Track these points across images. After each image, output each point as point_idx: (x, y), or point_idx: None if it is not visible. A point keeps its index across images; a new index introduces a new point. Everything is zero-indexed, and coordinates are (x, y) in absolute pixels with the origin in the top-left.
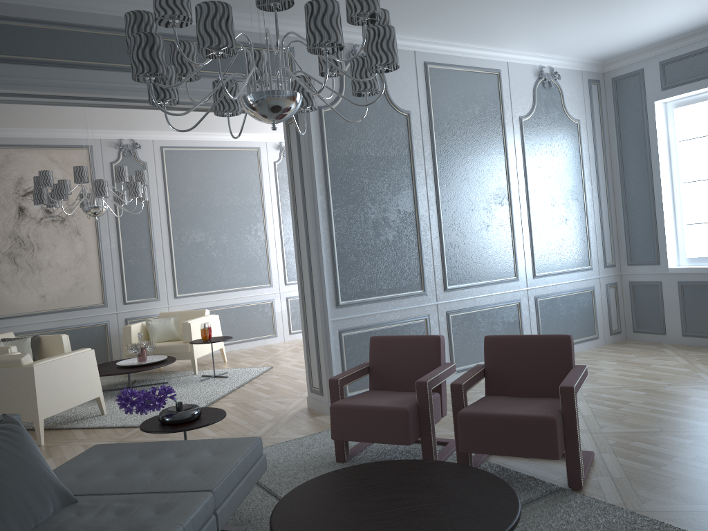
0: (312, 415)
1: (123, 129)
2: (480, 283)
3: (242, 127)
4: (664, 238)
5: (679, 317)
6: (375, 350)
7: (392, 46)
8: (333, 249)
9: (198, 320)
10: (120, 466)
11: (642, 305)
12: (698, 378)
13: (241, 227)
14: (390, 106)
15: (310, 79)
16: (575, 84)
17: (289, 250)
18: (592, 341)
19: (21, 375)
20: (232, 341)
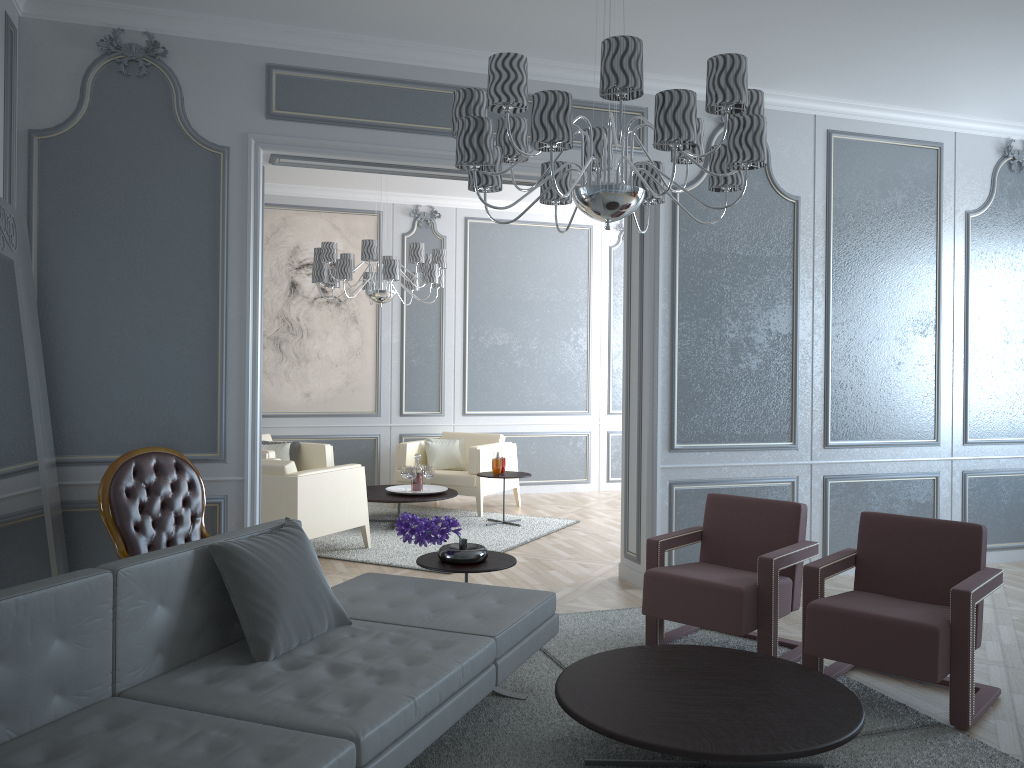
0: (623, 587)
1: (421, 193)
2: (879, 442)
3: (570, 221)
4: None
5: None
6: (712, 512)
7: (759, 140)
8: (673, 374)
9: (490, 447)
10: (395, 598)
11: None
12: None
13: (557, 330)
14: (772, 189)
15: (658, 166)
16: None
17: (618, 368)
18: None
19: (283, 485)
20: (530, 480)
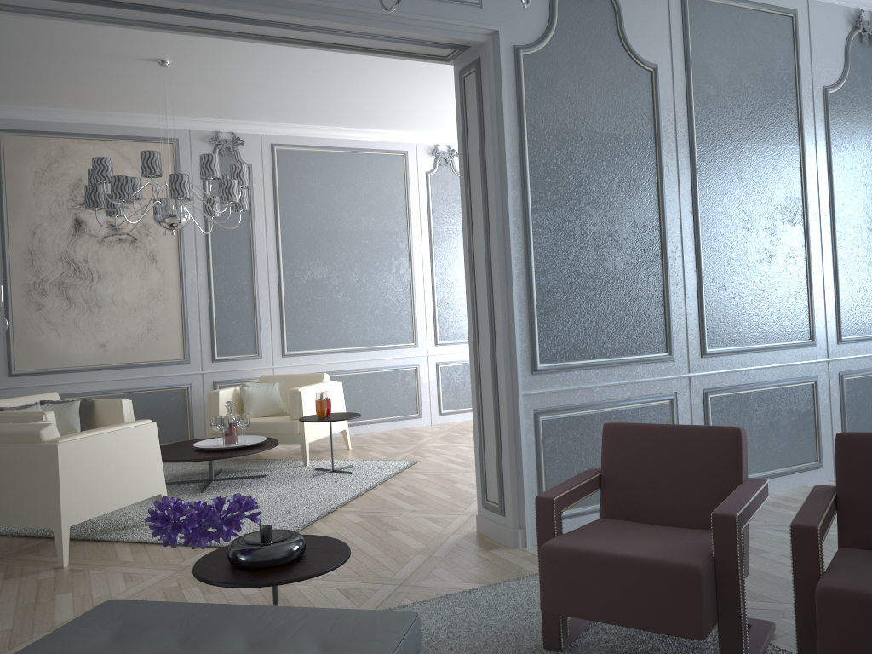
0: (487, 548)
1: (220, 117)
2: (757, 346)
3: None
4: None
5: None
6: (613, 449)
7: None
8: (530, 278)
9: (313, 388)
10: None
11: None
12: None
13: (378, 261)
14: (627, 55)
15: None
16: None
17: (442, 297)
18: None
19: (40, 456)
20: (359, 420)
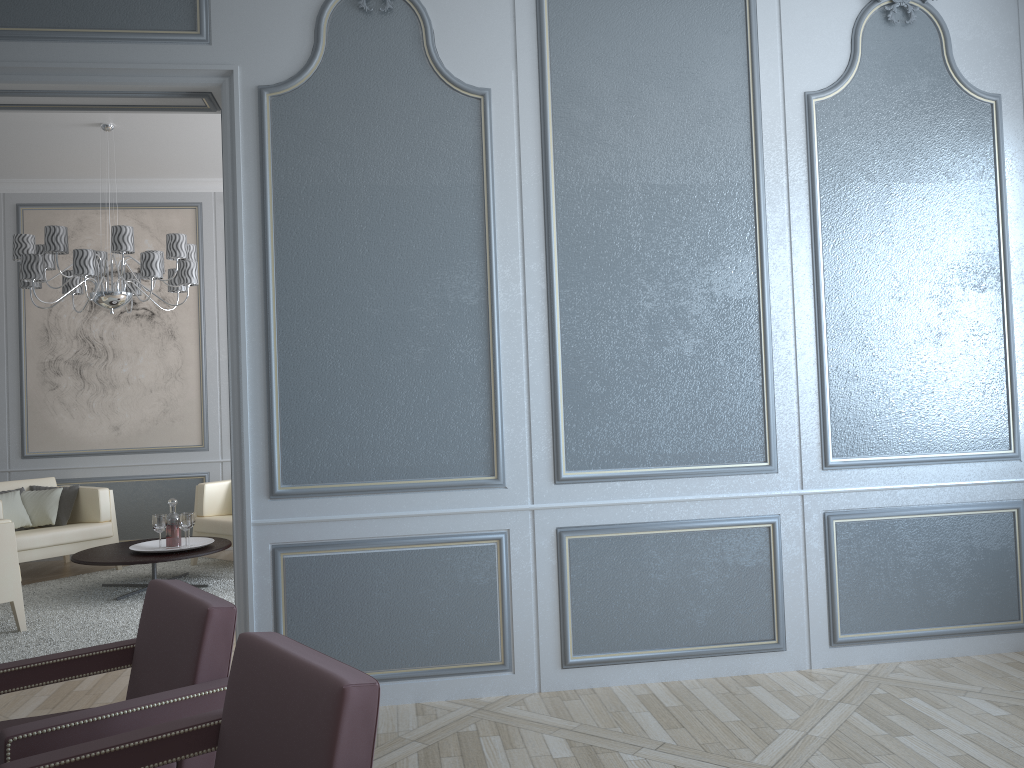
0: None
1: None
2: (660, 470)
3: None
4: None
5: None
6: (144, 615)
7: None
8: (270, 377)
9: None
10: None
11: None
12: None
13: None
14: (440, 81)
15: None
16: (992, 10)
17: None
18: (1009, 636)
19: None
20: None
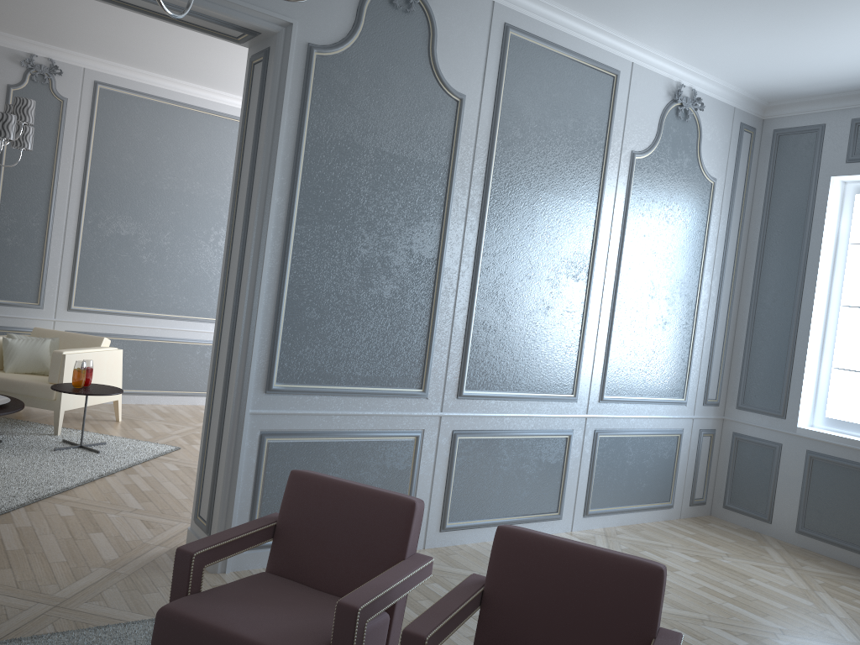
0: None
1: (38, 40)
2: (517, 394)
3: None
4: (800, 381)
5: (798, 502)
6: (294, 499)
7: None
8: (282, 292)
9: (83, 352)
10: None
11: (745, 471)
12: (828, 627)
13: (195, 228)
14: (435, 79)
15: None
16: (722, 125)
17: None
18: (663, 511)
19: None
20: (145, 390)
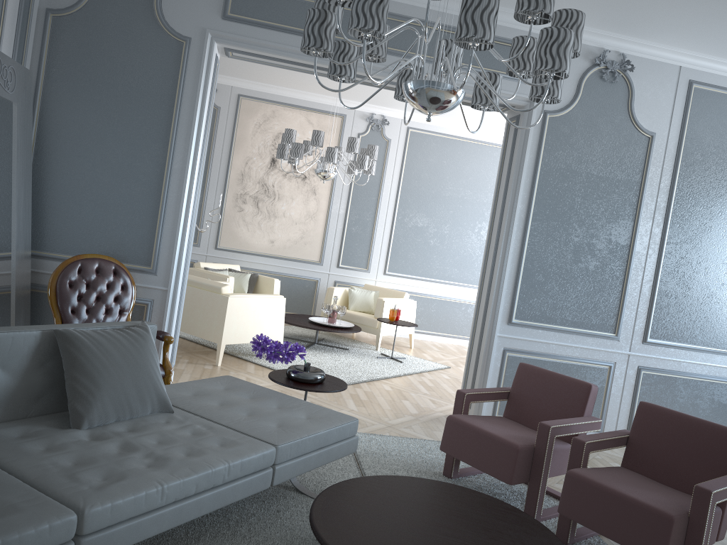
0: None
1: (376, 104)
2: (693, 346)
3: (411, 114)
4: None
5: None
6: (520, 378)
7: (563, 51)
8: (520, 263)
9: (394, 300)
10: (228, 398)
11: None
12: None
13: (465, 222)
14: (631, 124)
15: (496, 77)
16: None
17: None
18: None
19: (218, 301)
20: (427, 331)
